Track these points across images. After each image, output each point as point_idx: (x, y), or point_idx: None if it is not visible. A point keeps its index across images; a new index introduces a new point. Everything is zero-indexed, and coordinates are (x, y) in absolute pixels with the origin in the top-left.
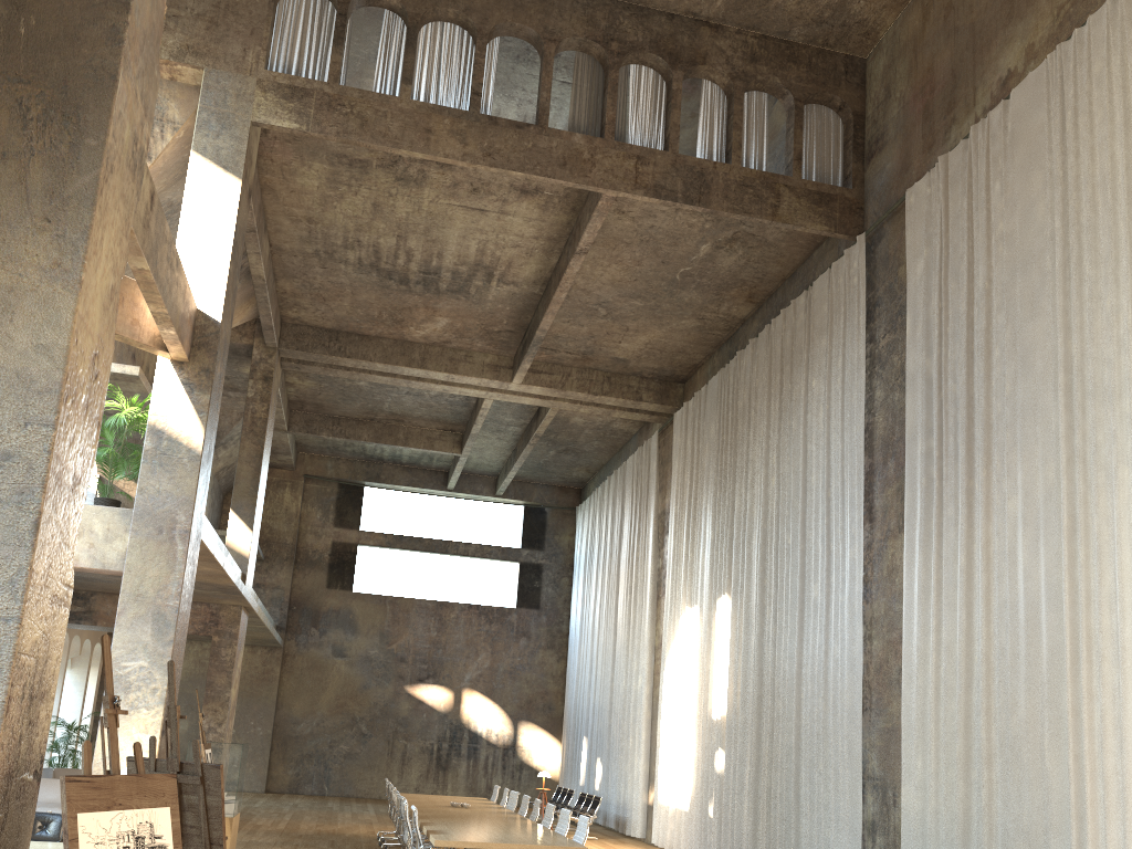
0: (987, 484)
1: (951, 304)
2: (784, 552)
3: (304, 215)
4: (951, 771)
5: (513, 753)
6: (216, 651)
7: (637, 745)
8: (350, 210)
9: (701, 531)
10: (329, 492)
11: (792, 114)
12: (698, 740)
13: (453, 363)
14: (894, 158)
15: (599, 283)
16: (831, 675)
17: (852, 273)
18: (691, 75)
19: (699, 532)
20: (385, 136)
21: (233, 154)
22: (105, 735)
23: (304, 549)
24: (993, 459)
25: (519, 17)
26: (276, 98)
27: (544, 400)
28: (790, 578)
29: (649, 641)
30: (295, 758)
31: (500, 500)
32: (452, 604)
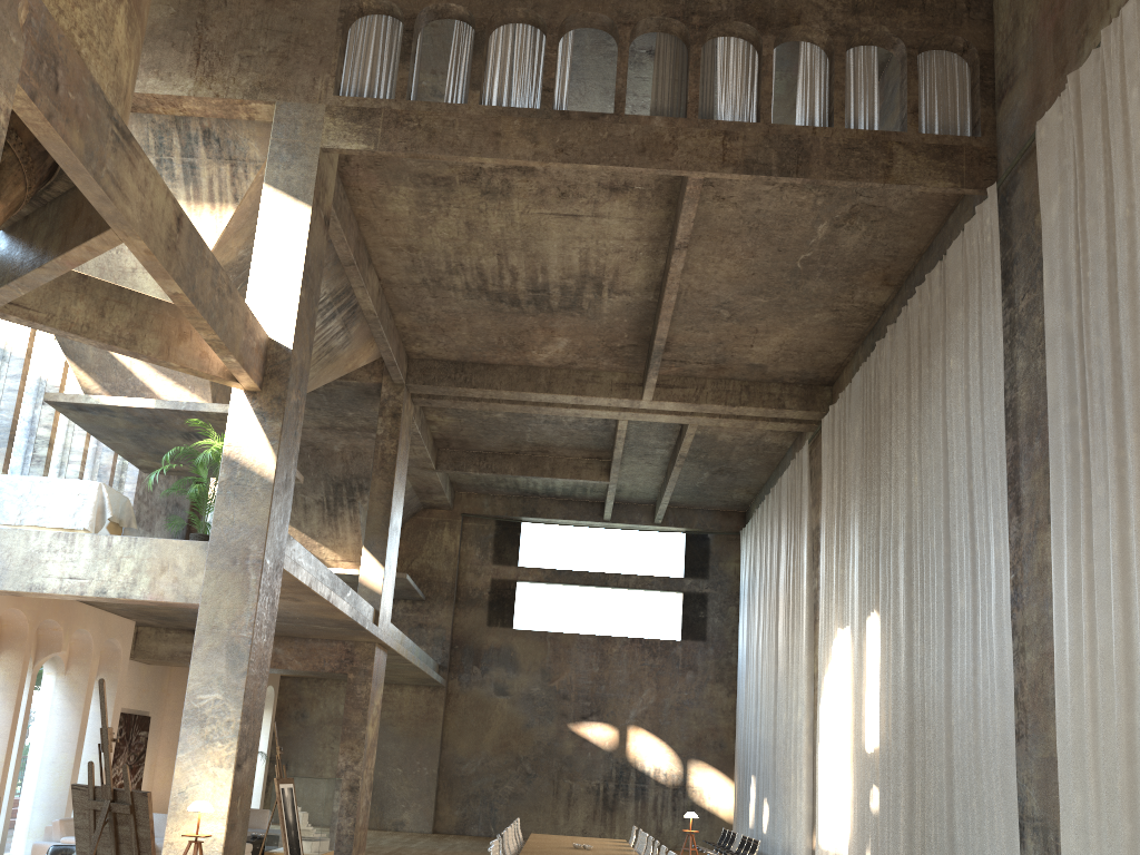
0: (1139, 452)
1: (1090, 244)
2: (929, 558)
3: (403, 243)
4: (1114, 809)
5: (683, 793)
6: (351, 689)
7: (798, 784)
8: (446, 233)
9: (850, 543)
10: (487, 530)
11: (904, 64)
12: (853, 776)
13: (580, 384)
14: (1026, 92)
15: (715, 282)
16: (981, 697)
17: (985, 231)
18: (785, 39)
19: (848, 545)
20: (453, 145)
21: (303, 182)
22: (182, 769)
23: (464, 588)
24: None
25: (590, 5)
26: (345, 122)
27: (680, 416)
28: (936, 587)
29: (807, 669)
30: (461, 799)
31: (659, 528)
32: (614, 638)
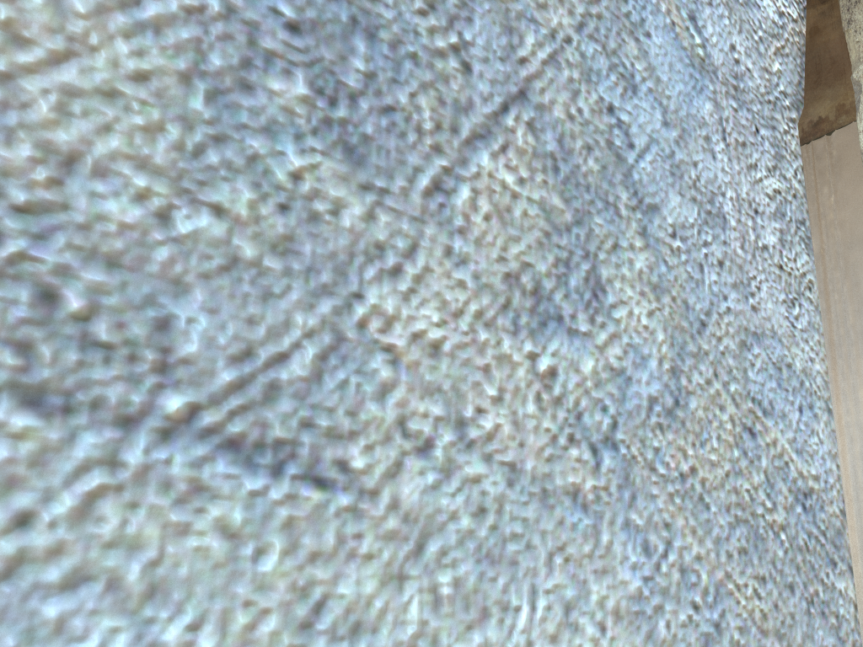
0: (836, 380)
1: None
2: None
3: None
4: None
5: None
6: None
7: None
8: None
9: None
10: None
11: None
12: None
13: None
14: None
15: None
16: None
17: None
18: None
19: None
20: None
21: None
22: None
23: None
24: (837, 364)
25: None
26: None
27: None
28: None
29: None
30: None
31: None
32: None
